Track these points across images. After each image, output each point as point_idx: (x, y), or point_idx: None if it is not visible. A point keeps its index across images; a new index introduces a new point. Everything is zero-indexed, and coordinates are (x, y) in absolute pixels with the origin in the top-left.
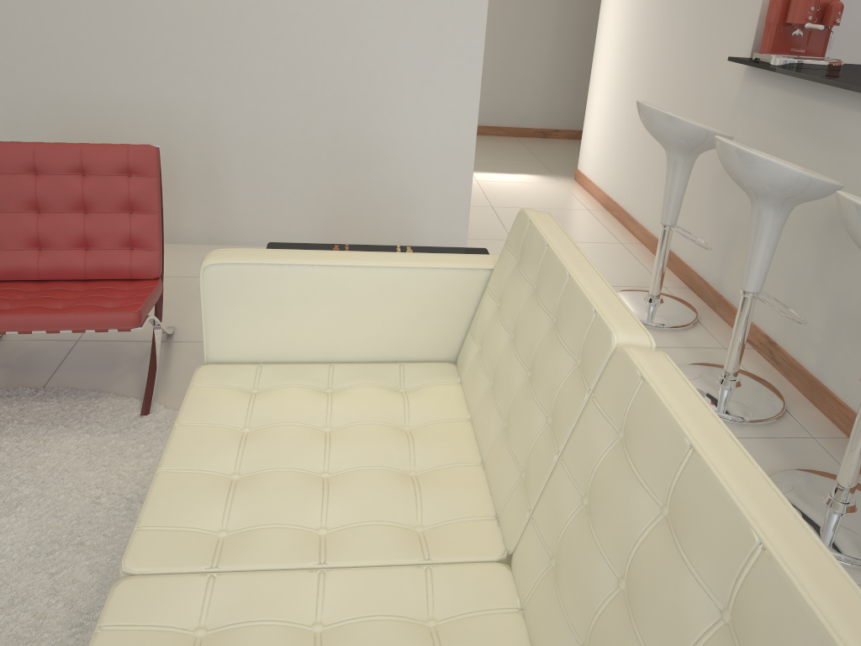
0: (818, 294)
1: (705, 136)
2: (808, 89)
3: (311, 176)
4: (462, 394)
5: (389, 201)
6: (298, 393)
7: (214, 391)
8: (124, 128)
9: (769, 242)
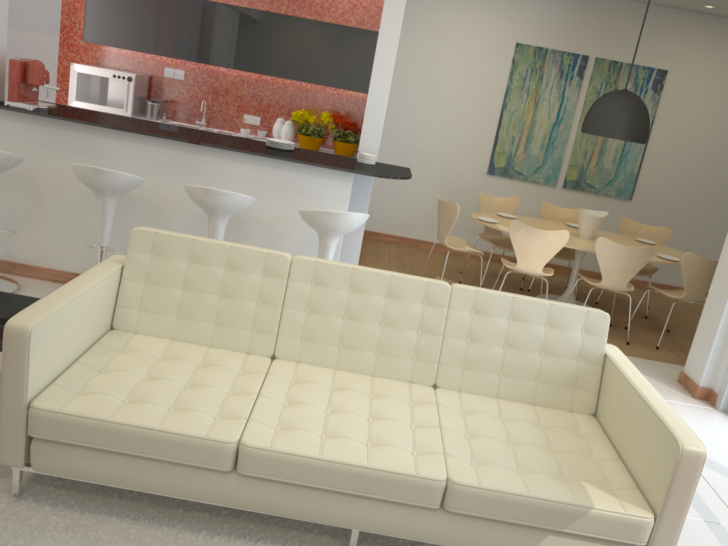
0: (111, 238)
1: (19, 161)
2: (62, 125)
3: None
4: (147, 335)
5: None
6: (104, 377)
7: (76, 403)
8: None
9: (113, 216)
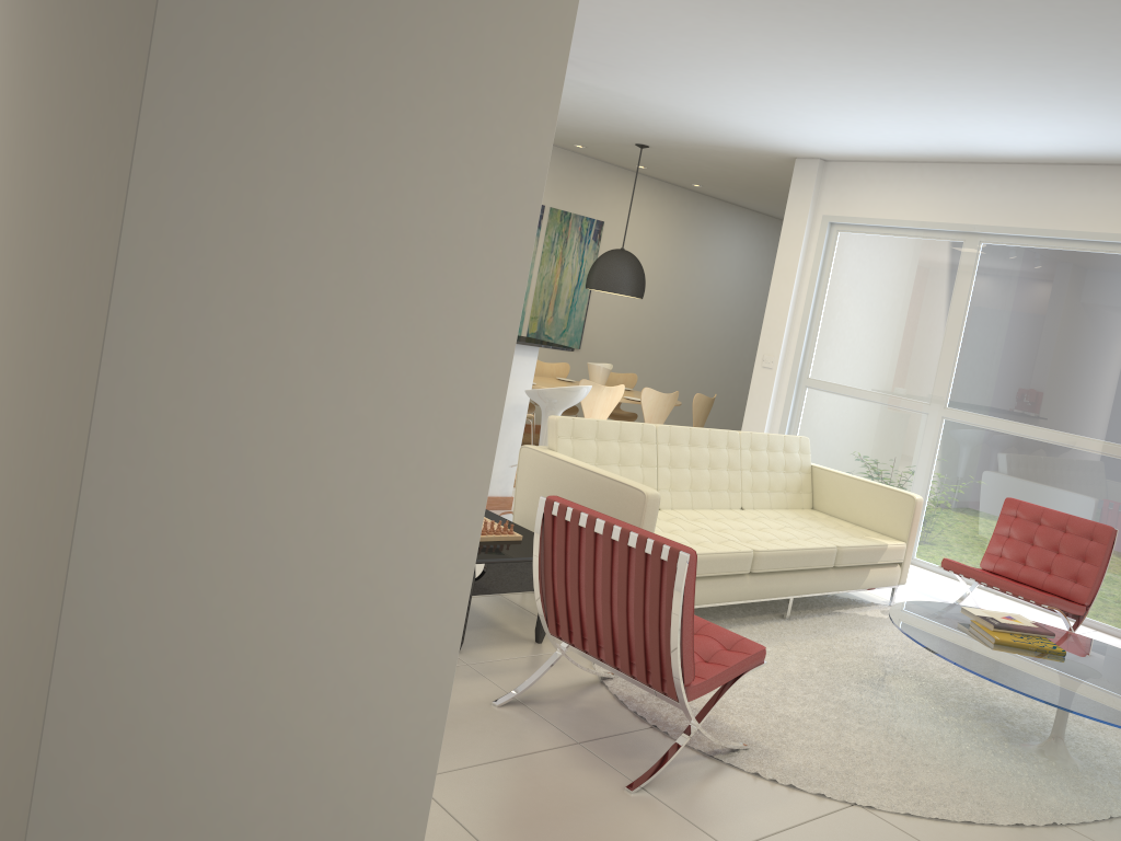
0: None
1: None
2: None
3: None
4: None
5: None
6: None
7: None
8: None
9: None
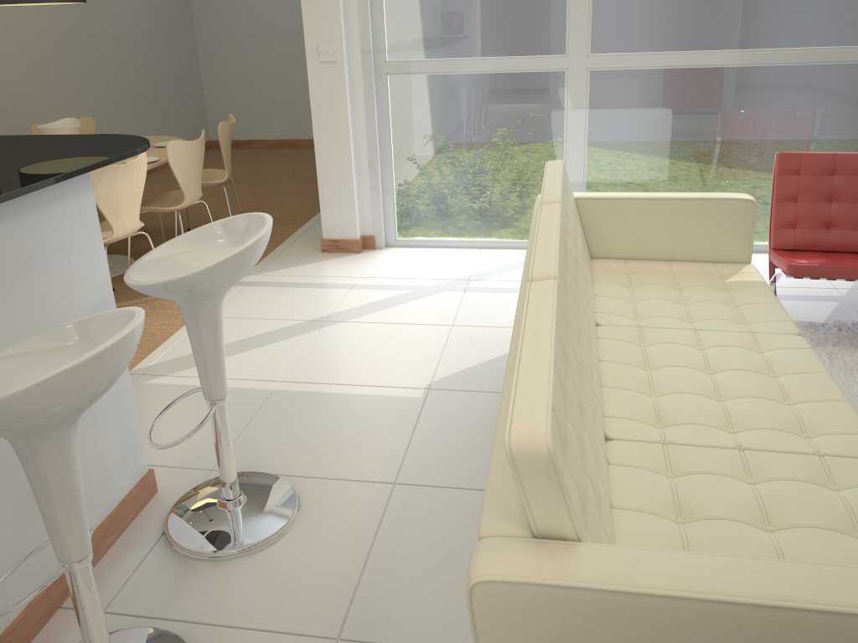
0: None
1: None
2: None
3: None
4: None
5: None
6: None
7: None
8: None
9: None
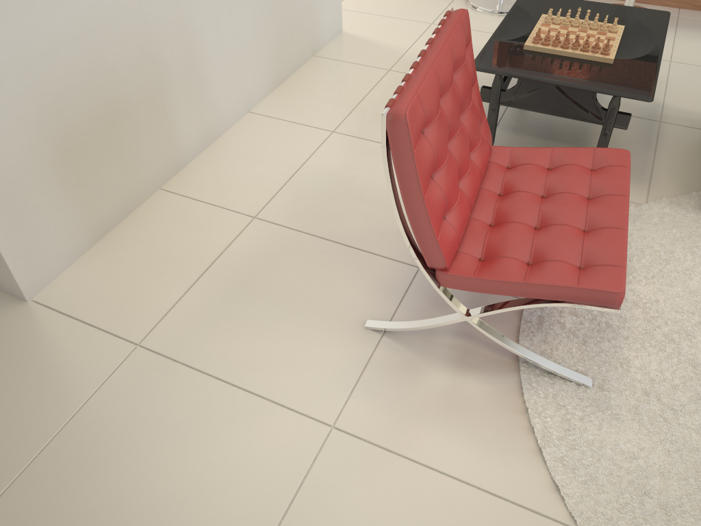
0: None
1: None
2: None
3: (259, 17)
4: None
5: (304, 11)
6: None
7: None
8: (104, 55)
9: None
